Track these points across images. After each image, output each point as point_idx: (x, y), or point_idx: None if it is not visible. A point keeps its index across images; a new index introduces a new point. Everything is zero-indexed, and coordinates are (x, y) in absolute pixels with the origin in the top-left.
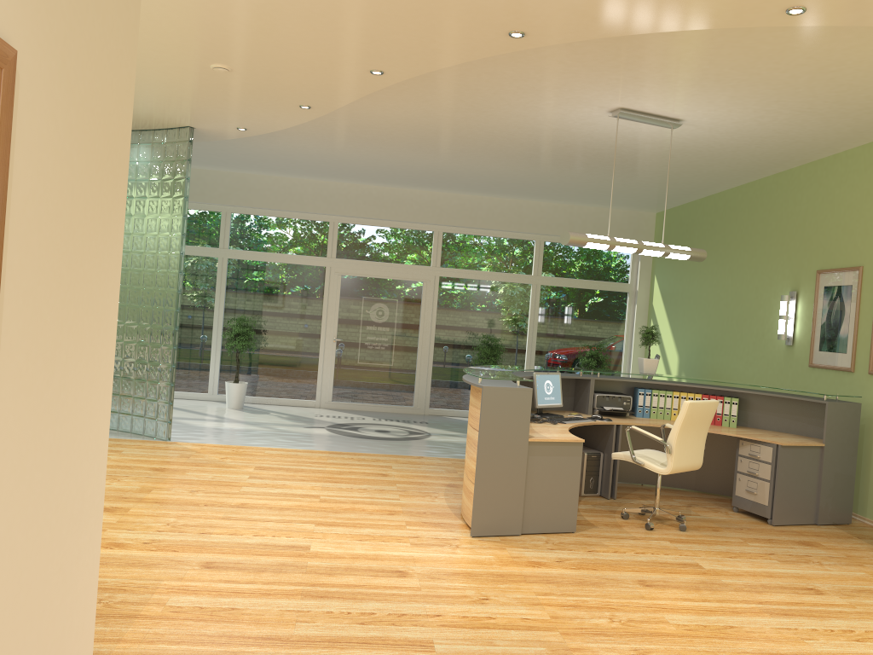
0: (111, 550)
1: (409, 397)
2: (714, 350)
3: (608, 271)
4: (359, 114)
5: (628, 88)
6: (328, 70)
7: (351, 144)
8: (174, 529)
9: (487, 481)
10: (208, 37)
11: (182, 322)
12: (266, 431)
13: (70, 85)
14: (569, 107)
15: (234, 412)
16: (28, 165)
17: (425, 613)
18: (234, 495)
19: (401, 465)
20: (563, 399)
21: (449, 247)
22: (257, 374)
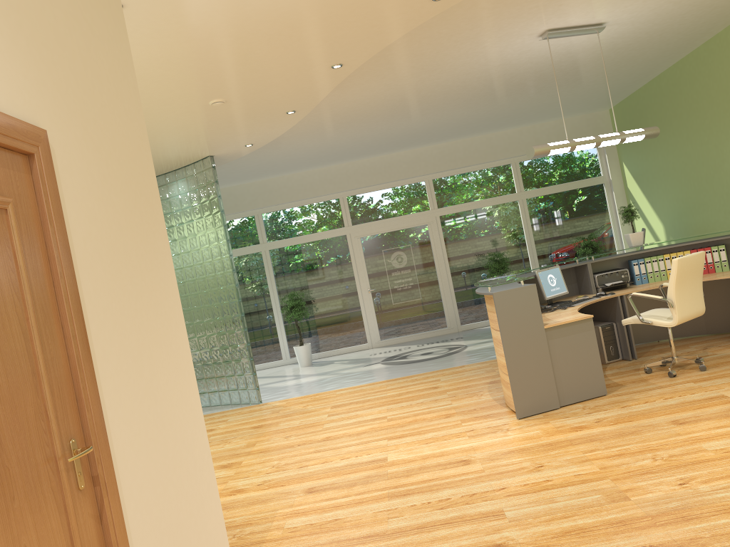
0: (234, 496)
1: (442, 320)
2: (692, 210)
3: (580, 171)
4: (335, 105)
5: (548, 11)
6: (299, 77)
7: (337, 131)
8: (278, 469)
9: (518, 370)
10: (200, 81)
11: (248, 310)
12: (334, 377)
13: (95, 145)
14: (503, 44)
15: (306, 368)
16: (79, 214)
17: (492, 489)
18: (319, 432)
19: (448, 376)
20: (568, 287)
21: (441, 190)
22: (316, 335)
